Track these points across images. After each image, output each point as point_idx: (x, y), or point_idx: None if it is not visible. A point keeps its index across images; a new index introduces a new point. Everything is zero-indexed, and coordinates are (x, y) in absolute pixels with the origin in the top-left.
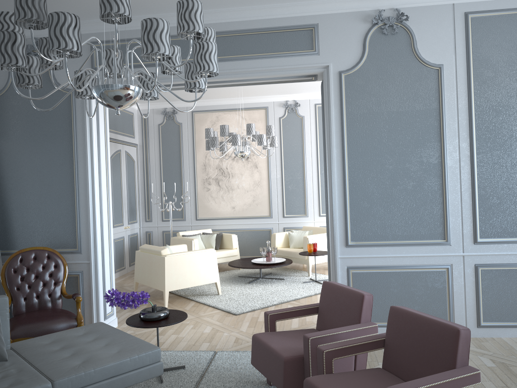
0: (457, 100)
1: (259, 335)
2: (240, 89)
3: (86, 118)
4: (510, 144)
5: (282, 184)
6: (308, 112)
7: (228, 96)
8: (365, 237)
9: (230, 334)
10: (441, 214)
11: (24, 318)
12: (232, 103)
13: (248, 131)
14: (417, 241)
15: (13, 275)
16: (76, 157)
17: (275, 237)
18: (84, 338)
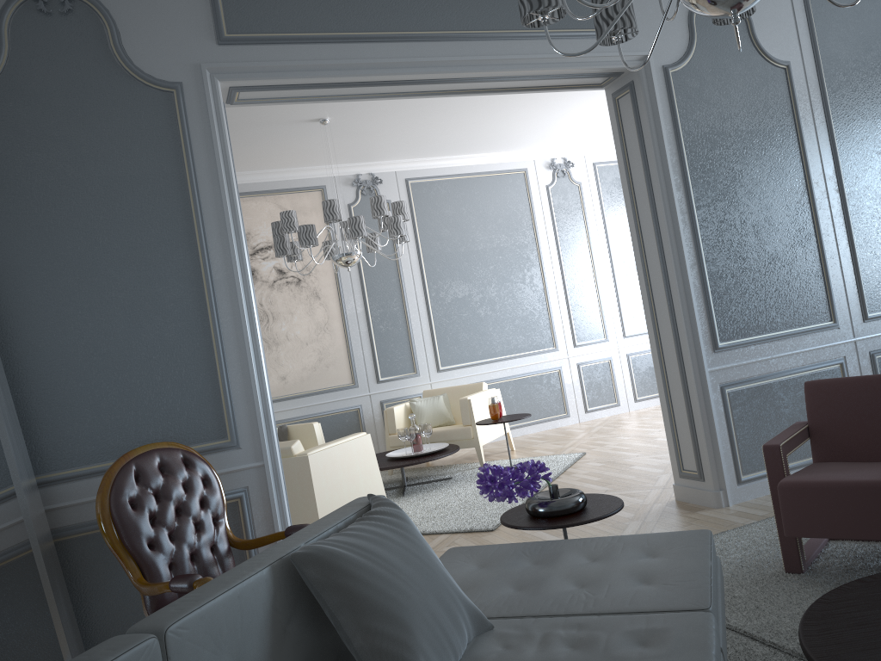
0: (812, 114)
1: (798, 479)
2: (296, 148)
3: (218, 147)
4: (877, 176)
5: (368, 323)
6: (397, 194)
7: (257, 165)
8: (737, 331)
9: None
10: (821, 283)
11: None
12: (257, 181)
13: (377, 210)
14: (802, 328)
15: (134, 513)
16: (203, 232)
17: (394, 413)
18: (512, 566)
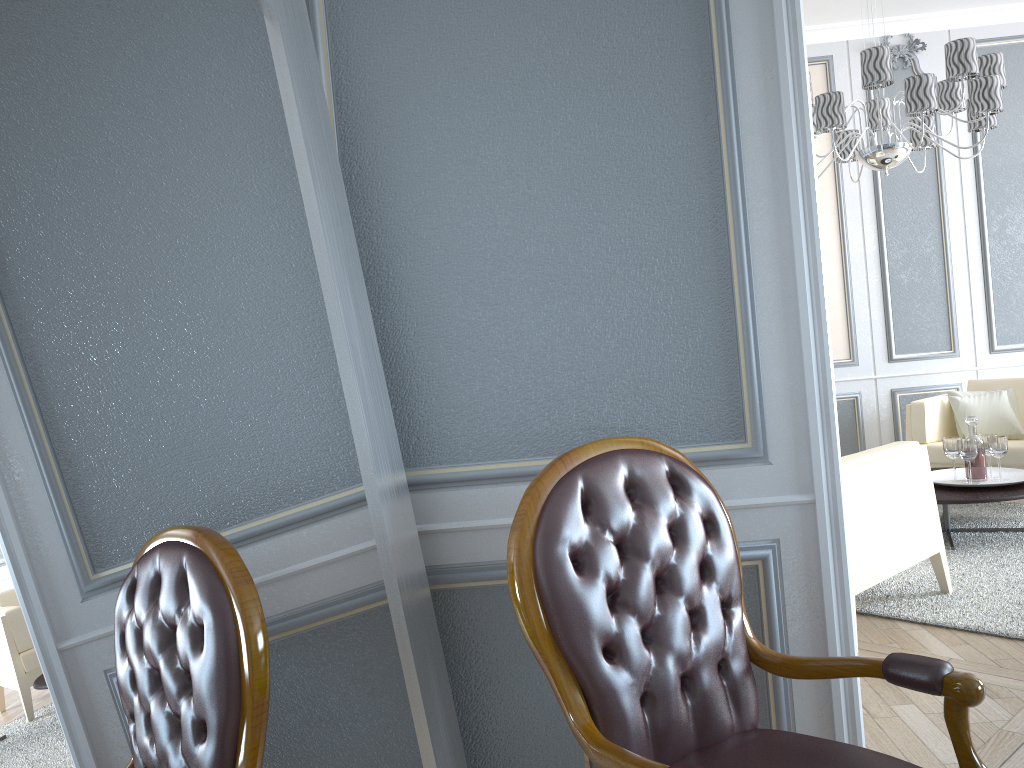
0: None
1: None
2: None
3: None
4: None
5: (882, 270)
6: None
7: None
8: None
9: None
10: None
11: None
12: None
13: (959, 64)
14: None
15: (580, 582)
16: (725, 24)
17: (924, 411)
18: None
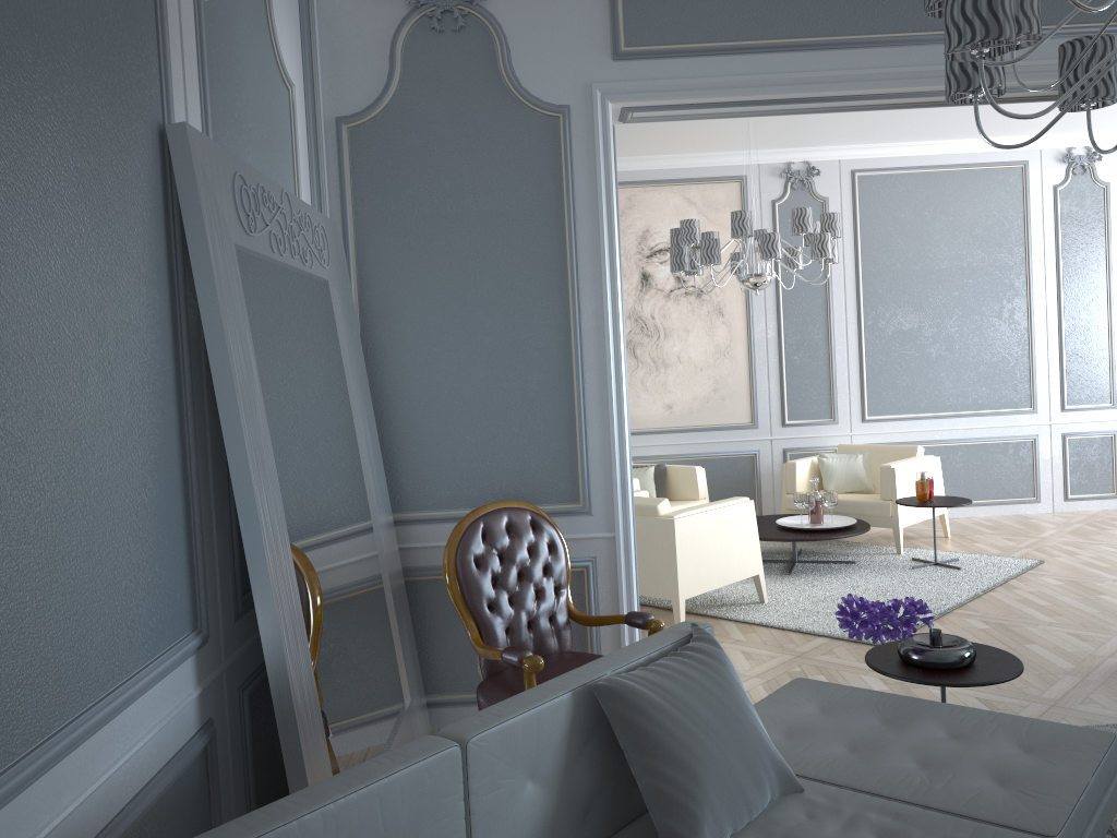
0: None
1: None
2: (712, 133)
3: (601, 180)
4: None
5: (780, 352)
6: (837, 190)
7: (664, 149)
8: None
9: (946, 690)
10: None
11: (544, 680)
12: (664, 168)
13: (798, 226)
14: None
15: (478, 573)
16: (576, 276)
17: (796, 469)
18: (856, 720)
